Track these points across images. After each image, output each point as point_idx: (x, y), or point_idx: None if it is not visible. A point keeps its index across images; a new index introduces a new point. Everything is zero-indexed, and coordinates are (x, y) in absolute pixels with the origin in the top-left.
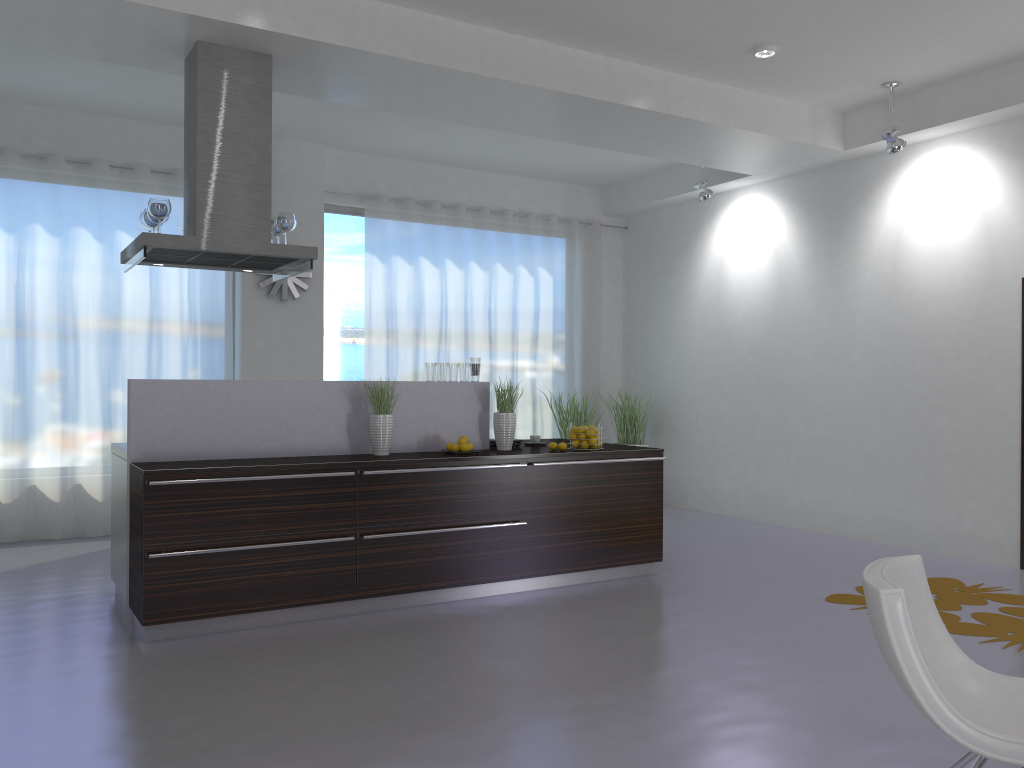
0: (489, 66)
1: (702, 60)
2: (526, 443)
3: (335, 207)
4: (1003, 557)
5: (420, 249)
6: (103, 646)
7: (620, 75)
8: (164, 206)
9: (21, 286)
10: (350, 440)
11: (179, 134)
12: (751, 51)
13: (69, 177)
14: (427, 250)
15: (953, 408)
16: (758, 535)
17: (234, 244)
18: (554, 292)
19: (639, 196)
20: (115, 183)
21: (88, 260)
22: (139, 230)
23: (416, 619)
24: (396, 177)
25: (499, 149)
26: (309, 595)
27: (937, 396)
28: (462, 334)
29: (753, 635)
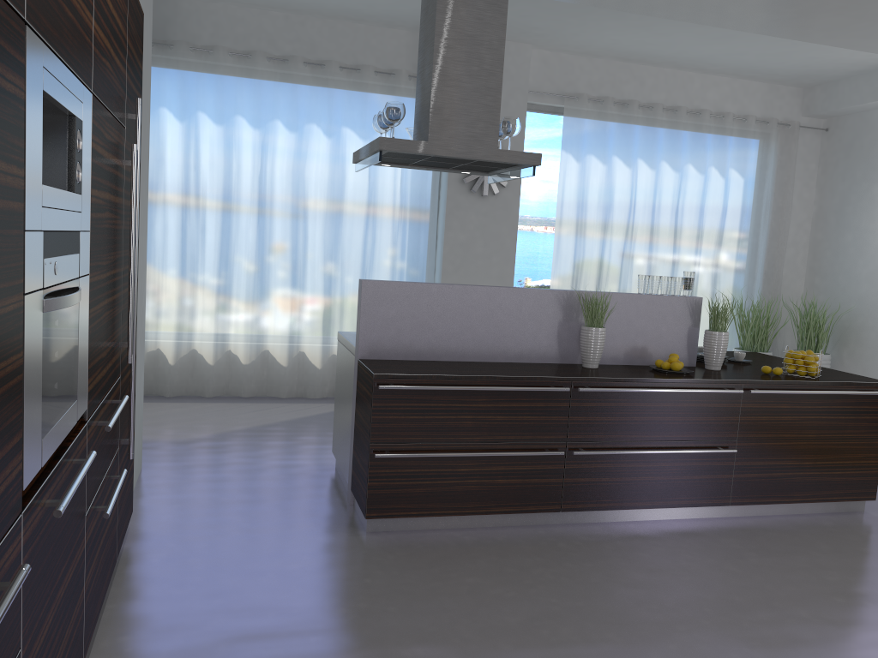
0: None
1: None
2: (729, 360)
3: (536, 106)
4: None
5: (614, 148)
6: (330, 532)
7: None
8: (399, 110)
9: (263, 176)
10: (559, 349)
11: (400, 36)
12: None
13: (305, 78)
14: (620, 150)
15: None
16: None
17: (462, 150)
18: (744, 195)
19: (850, 97)
20: (343, 83)
21: (318, 154)
22: (362, 127)
23: (620, 541)
24: (596, 76)
25: (707, 47)
26: (516, 504)
27: None
28: (648, 233)
29: None
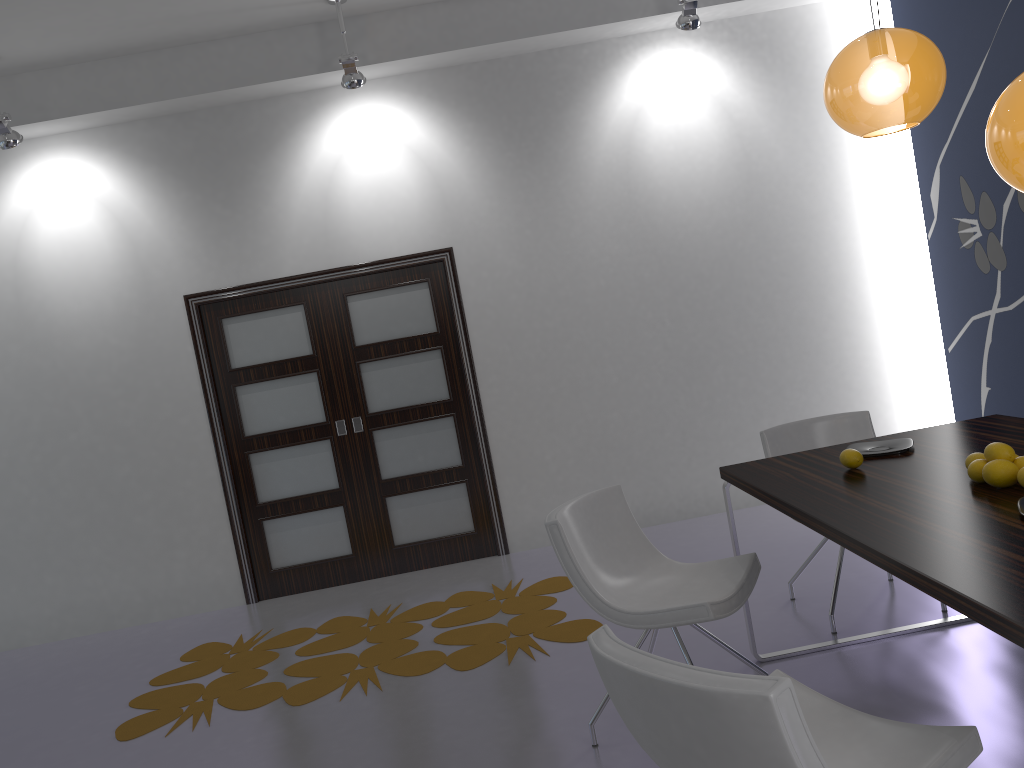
0: None
1: None
2: None
3: None
4: (227, 598)
5: None
6: None
7: None
8: None
9: None
10: None
11: None
12: None
13: None
14: None
15: (135, 452)
16: None
17: None
18: None
19: None
20: None
21: None
22: None
23: None
24: None
25: None
26: None
27: (111, 442)
28: None
29: None
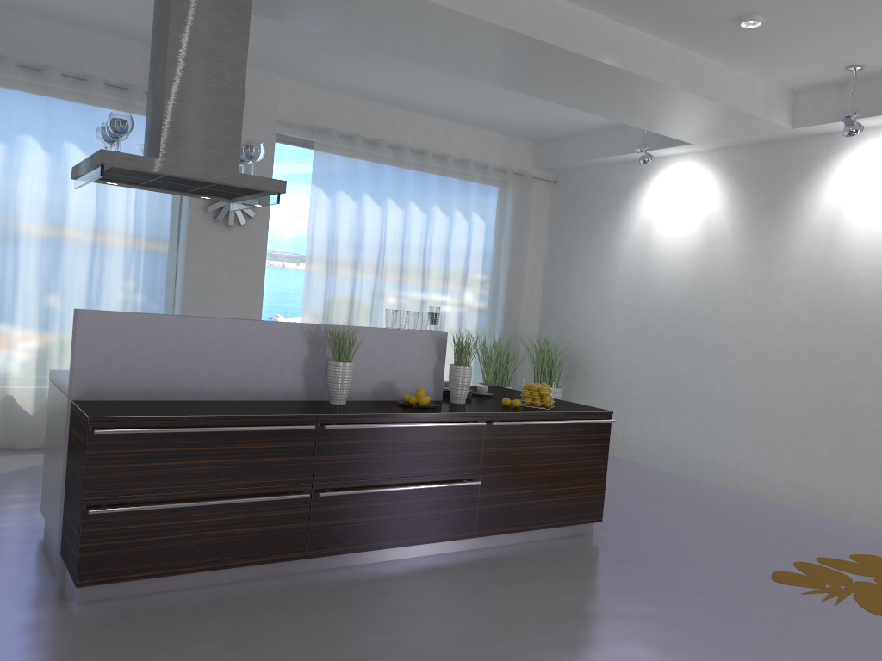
0: (478, 7)
1: (684, 24)
2: (474, 393)
3: (285, 138)
4: None
5: (364, 186)
6: (30, 607)
7: (601, 31)
8: (126, 122)
9: None
10: (306, 386)
11: (136, 49)
12: (737, 20)
13: (19, 82)
14: (371, 187)
15: (878, 387)
16: (672, 489)
17: (199, 170)
18: (485, 237)
19: (573, 153)
20: (67, 93)
21: (34, 169)
22: (89, 143)
23: (369, 584)
24: (346, 113)
25: (451, 96)
26: (258, 554)
27: (862, 373)
28: (398, 271)
29: (722, 626)
